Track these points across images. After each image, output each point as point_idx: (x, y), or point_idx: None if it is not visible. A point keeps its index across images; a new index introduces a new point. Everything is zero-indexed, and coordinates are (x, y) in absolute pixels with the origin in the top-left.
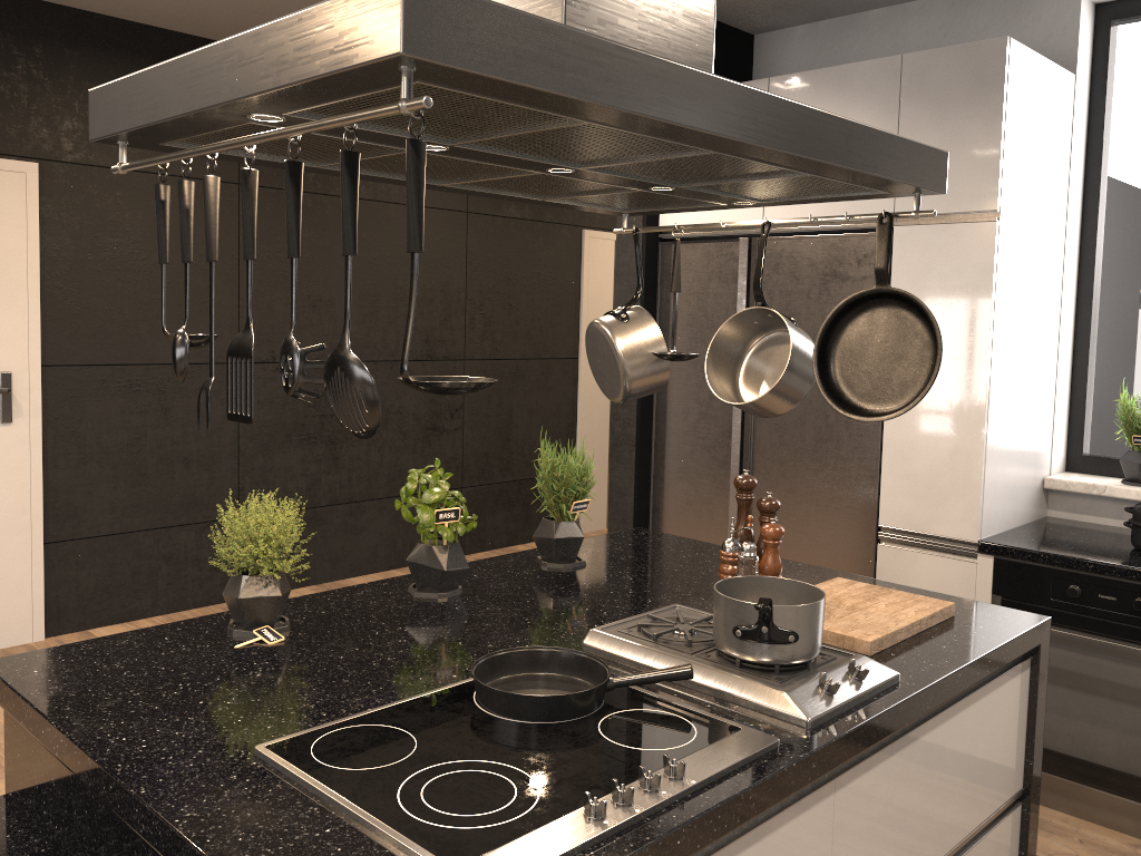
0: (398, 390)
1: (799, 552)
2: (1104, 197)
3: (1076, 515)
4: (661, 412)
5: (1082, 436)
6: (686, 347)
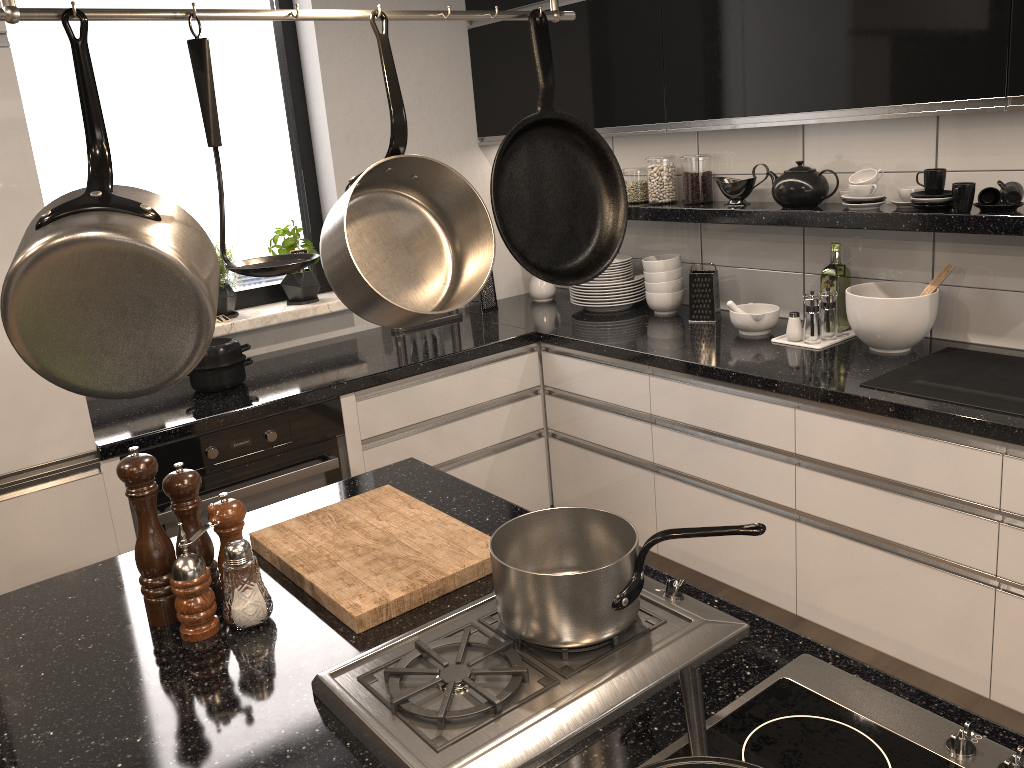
0: None
1: None
2: None
3: None
4: None
5: None
6: None
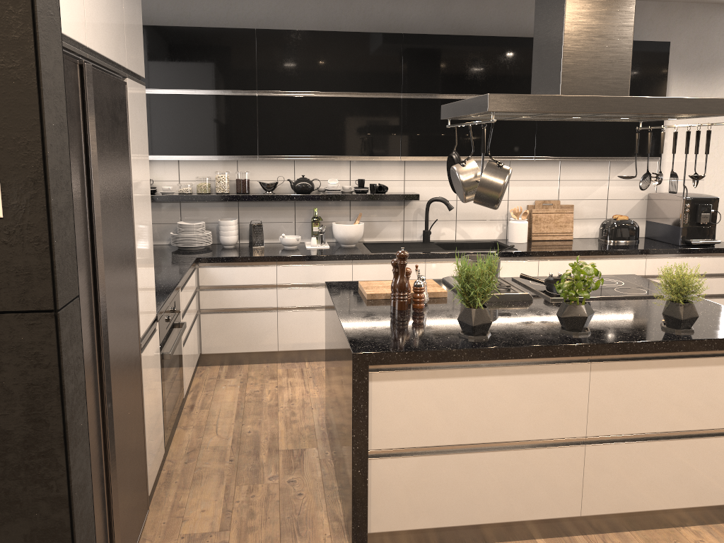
0: None
1: (124, 403)
2: None
3: None
4: None
5: None
6: None
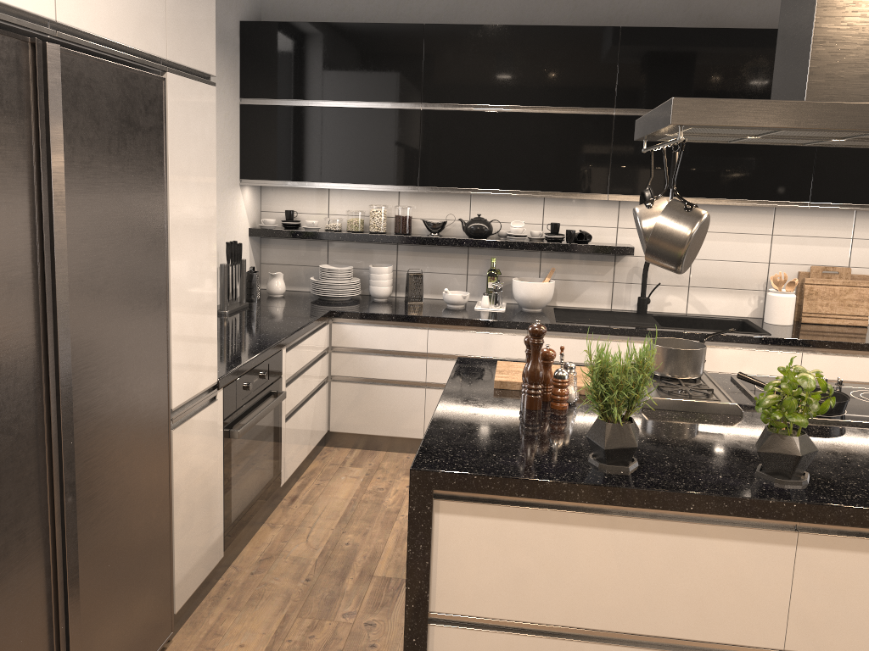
0: None
1: (120, 495)
2: None
3: None
4: None
5: None
6: None
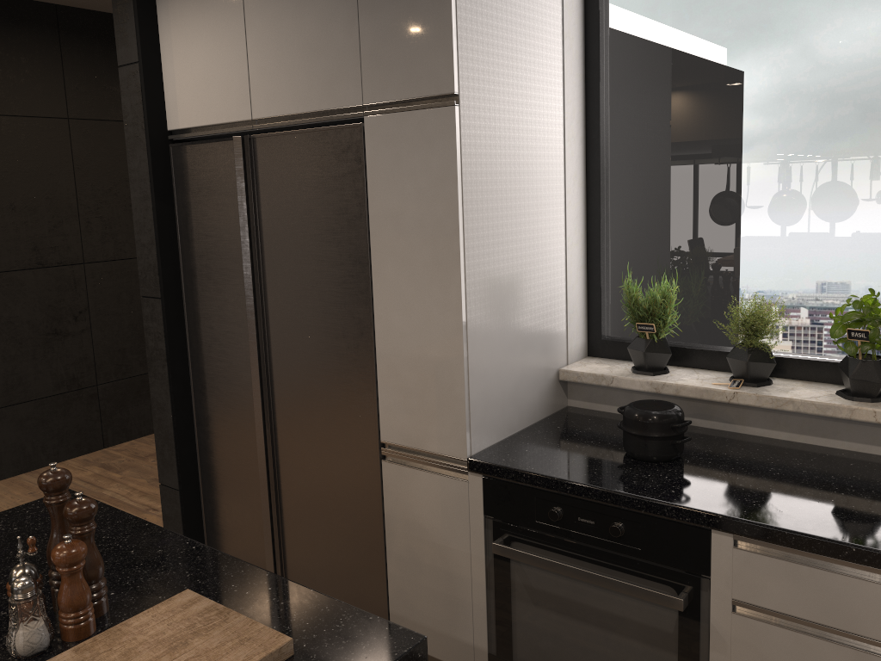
0: (6, 301)
1: (318, 467)
2: (606, 72)
3: (593, 404)
4: (192, 324)
5: (600, 320)
6: (204, 255)
